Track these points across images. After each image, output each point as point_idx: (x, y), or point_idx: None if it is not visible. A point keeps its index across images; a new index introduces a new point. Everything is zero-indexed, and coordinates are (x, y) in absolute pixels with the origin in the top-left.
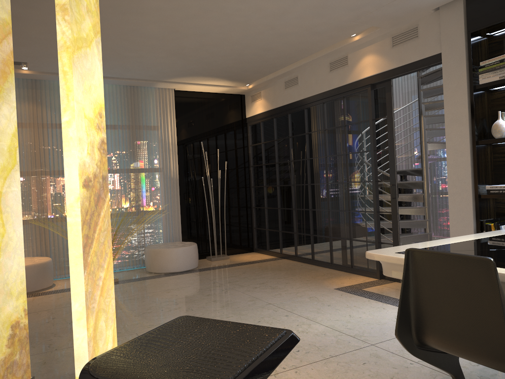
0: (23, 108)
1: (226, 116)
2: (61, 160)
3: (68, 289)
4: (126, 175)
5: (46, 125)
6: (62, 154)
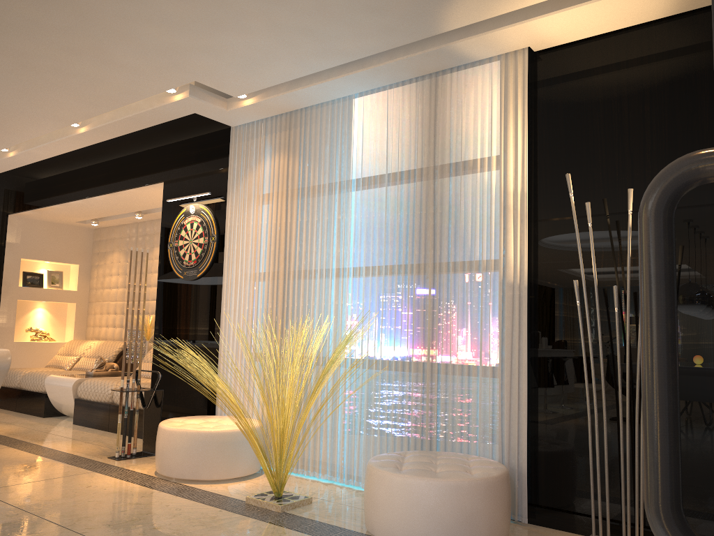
0: (272, 165)
1: (710, 81)
2: (310, 249)
3: (205, 494)
4: (408, 276)
5: (295, 188)
6: (313, 237)
